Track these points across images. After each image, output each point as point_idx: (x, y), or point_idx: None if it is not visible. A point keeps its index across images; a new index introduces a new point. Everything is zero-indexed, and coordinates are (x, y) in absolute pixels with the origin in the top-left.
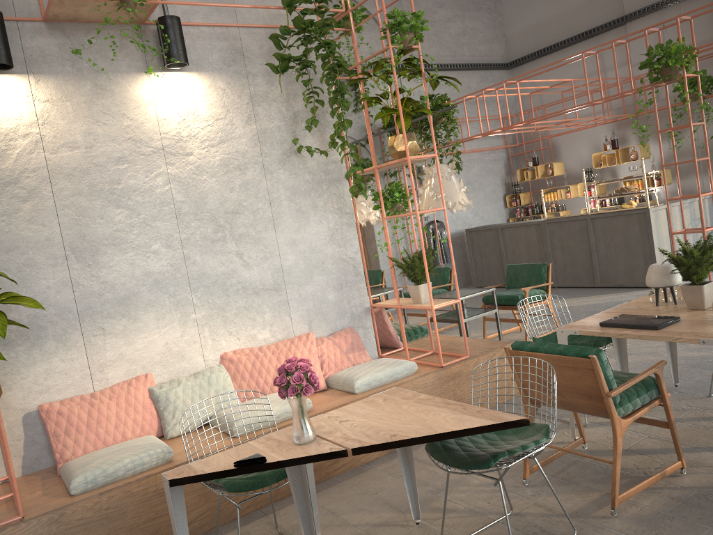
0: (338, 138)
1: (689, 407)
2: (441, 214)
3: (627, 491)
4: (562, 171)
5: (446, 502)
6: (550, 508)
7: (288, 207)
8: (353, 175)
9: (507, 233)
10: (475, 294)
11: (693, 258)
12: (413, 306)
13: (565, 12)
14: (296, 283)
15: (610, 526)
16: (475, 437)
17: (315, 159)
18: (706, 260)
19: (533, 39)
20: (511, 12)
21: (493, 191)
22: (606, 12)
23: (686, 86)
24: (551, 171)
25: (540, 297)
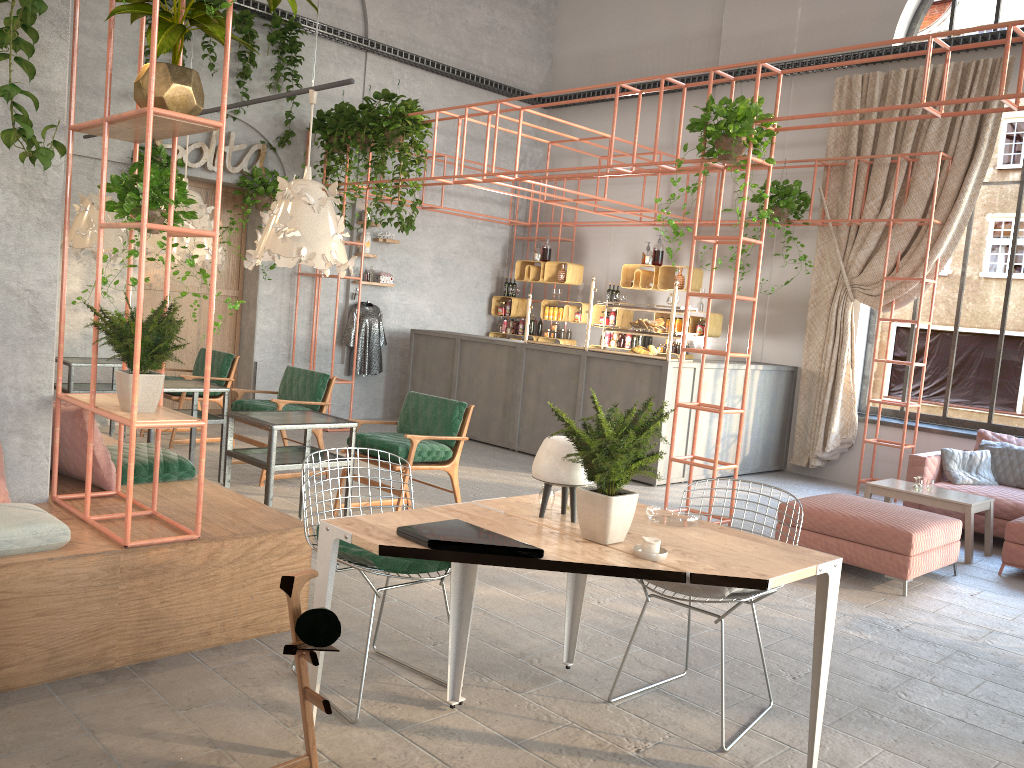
0: (27, 33)
1: (562, 719)
2: (381, 295)
3: None
4: (579, 280)
5: None
6: None
7: None
8: (11, 106)
9: (467, 350)
10: (314, 425)
11: (602, 440)
12: (108, 414)
13: (640, 46)
14: None
15: None
16: None
17: None
18: (628, 450)
19: (588, 73)
20: (568, 24)
21: (475, 284)
22: (695, 63)
23: (747, 174)
24: (564, 275)
25: (440, 458)
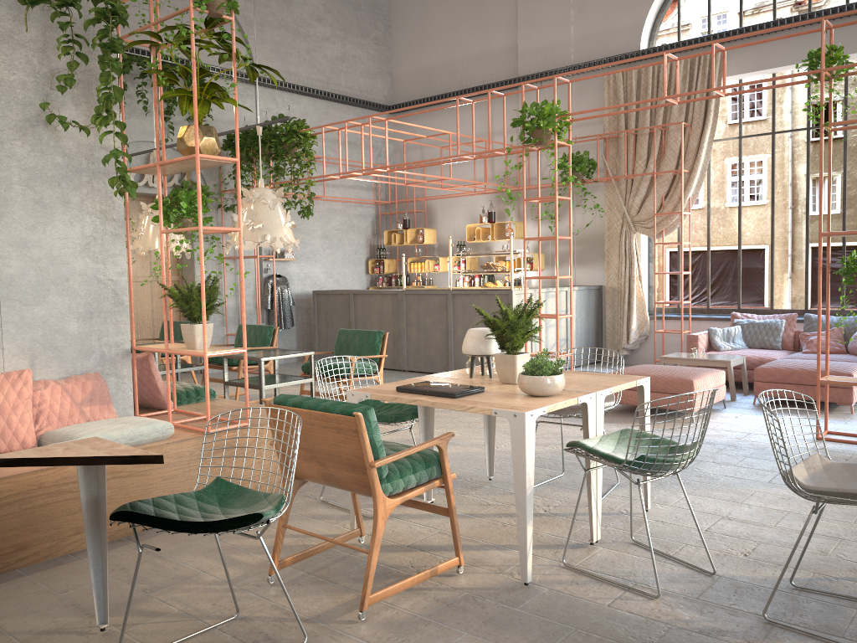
0: (108, 114)
1: (495, 503)
2: (286, 268)
3: (384, 589)
4: (433, 240)
5: (158, 603)
6: (289, 612)
7: (22, 195)
8: (115, 163)
9: (360, 301)
10: (287, 355)
11: (508, 321)
12: (183, 351)
13: (458, 61)
14: (19, 300)
15: (352, 633)
16: (189, 507)
17: (76, 138)
18: (522, 326)
19: (421, 84)
20: (401, 48)
21: (354, 252)
22: (500, 71)
23: (556, 153)
24: (422, 237)
25: (370, 371)
